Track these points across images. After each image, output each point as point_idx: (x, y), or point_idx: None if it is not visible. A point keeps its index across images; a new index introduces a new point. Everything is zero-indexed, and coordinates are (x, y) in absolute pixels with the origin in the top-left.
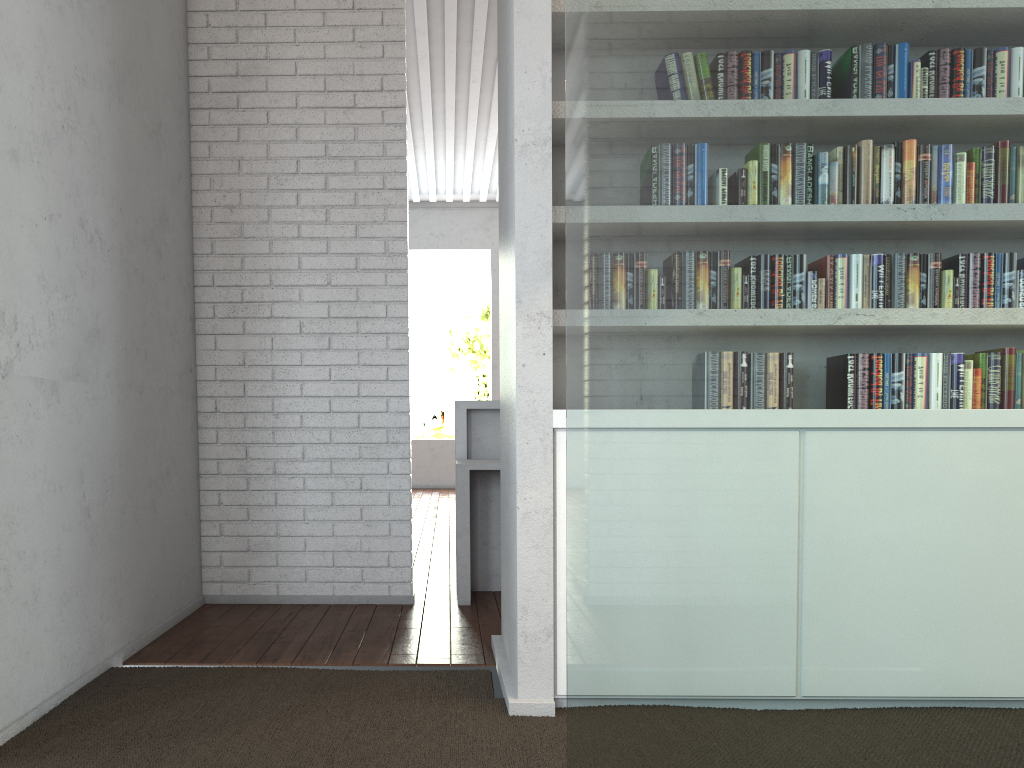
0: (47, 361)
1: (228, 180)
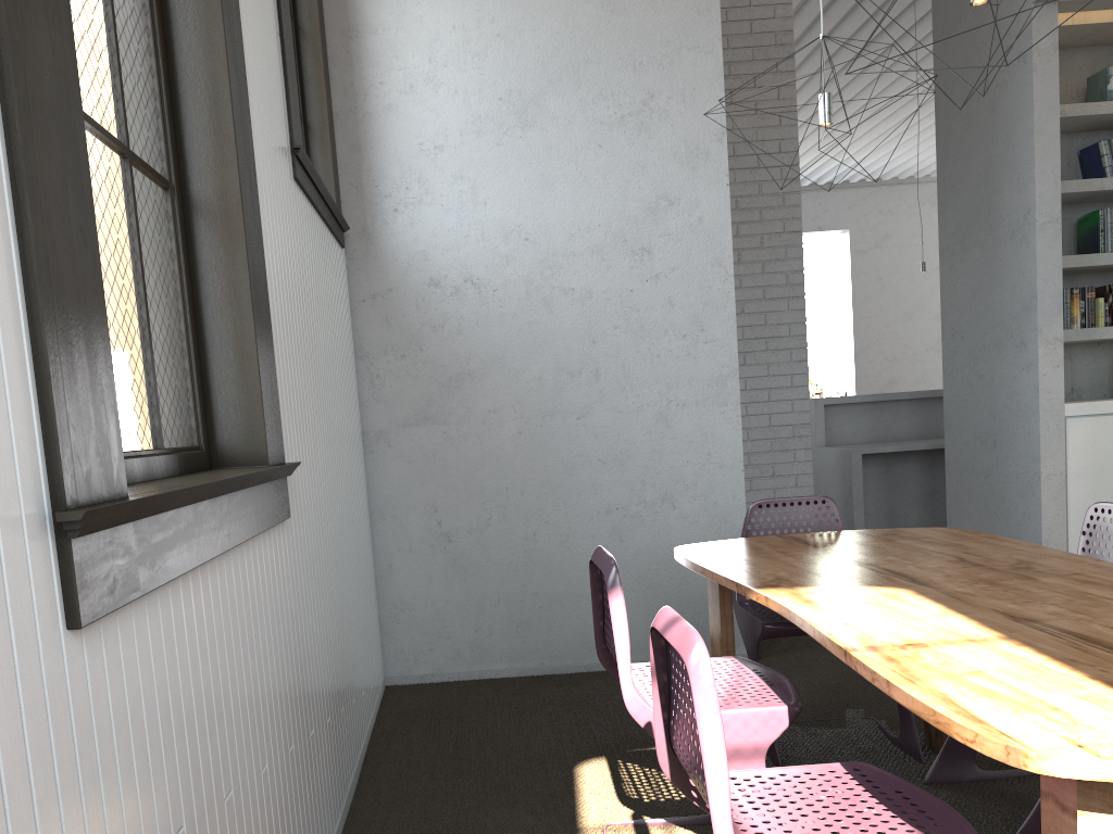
0: None
1: None
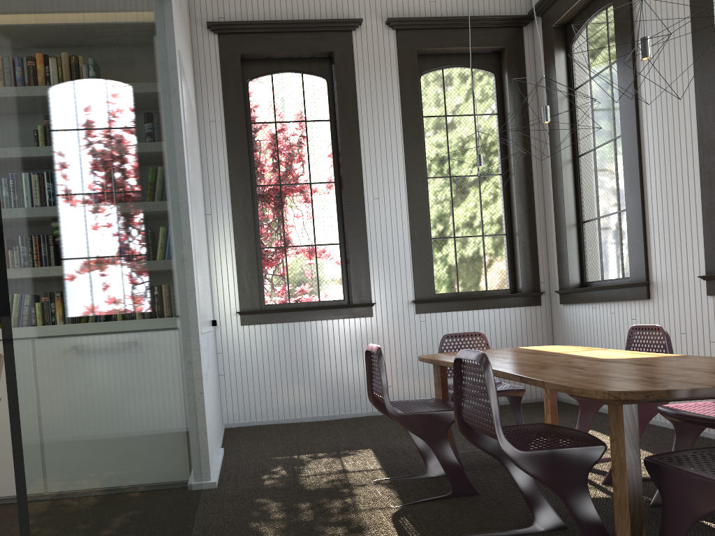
0: None
1: None
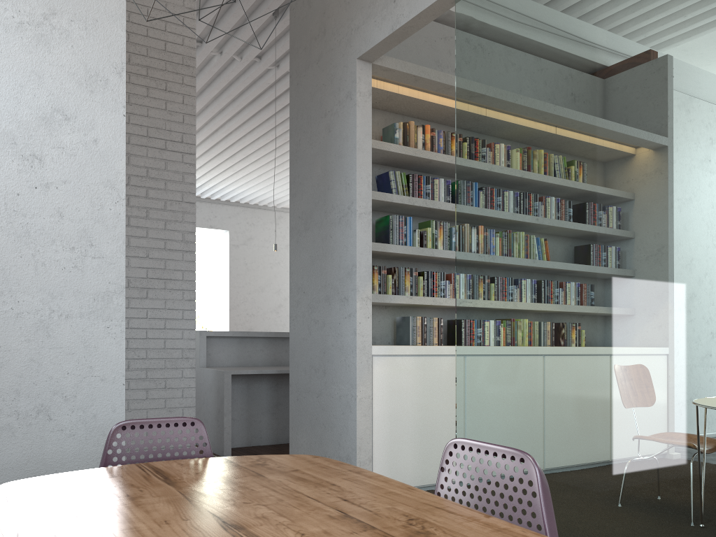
0: None
1: None
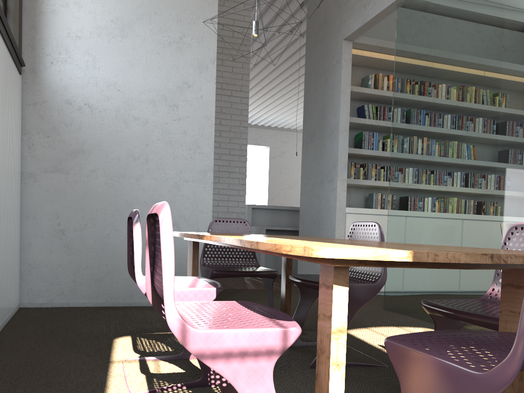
0: None
1: None
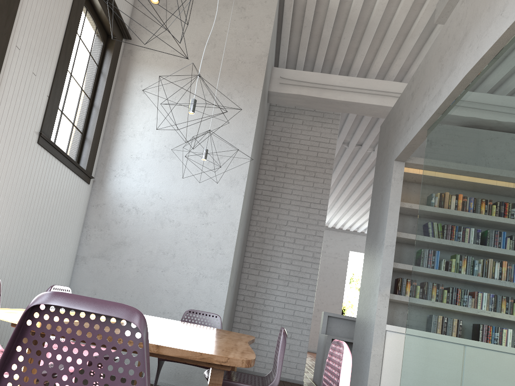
0: (232, 281)
1: (262, 223)
